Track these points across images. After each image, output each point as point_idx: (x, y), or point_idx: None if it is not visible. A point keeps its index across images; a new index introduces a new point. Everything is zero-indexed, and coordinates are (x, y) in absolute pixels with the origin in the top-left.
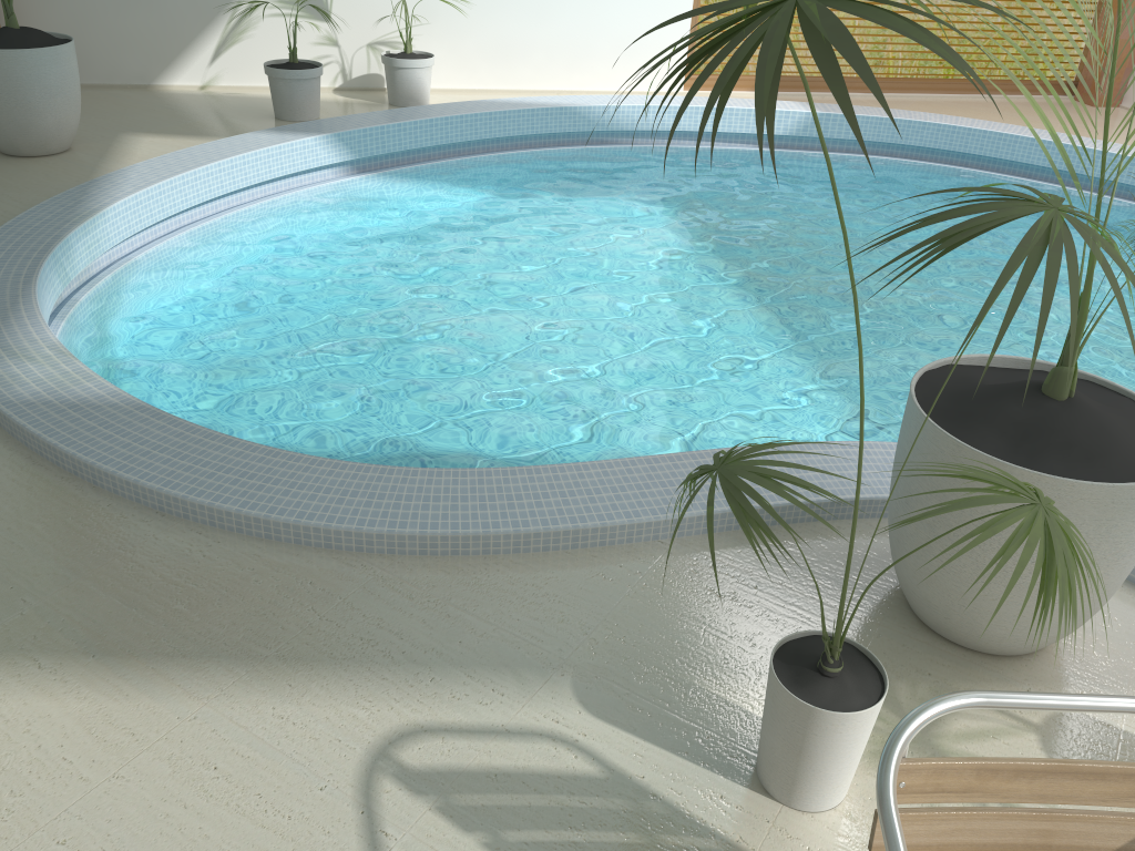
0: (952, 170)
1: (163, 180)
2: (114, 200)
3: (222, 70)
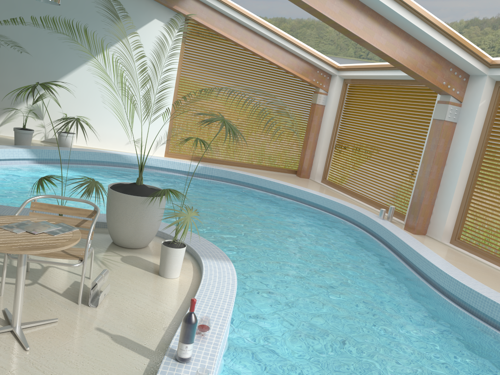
0: (243, 187)
1: None
2: None
3: (2, 130)
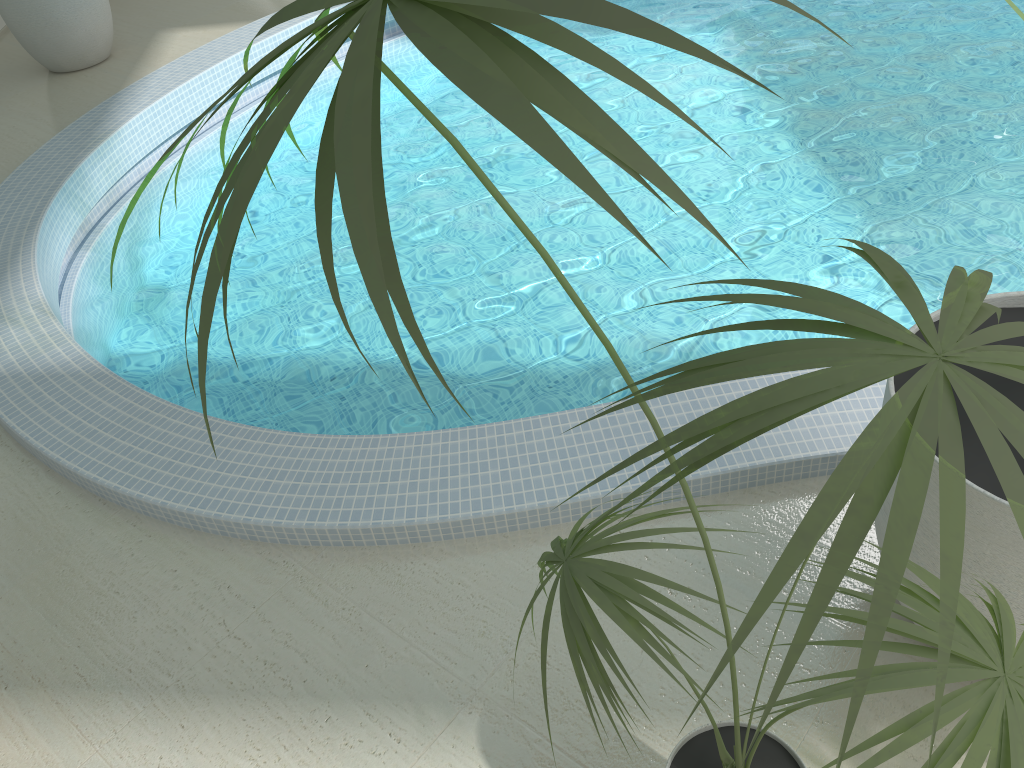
0: None
1: (179, 85)
2: (130, 116)
3: None
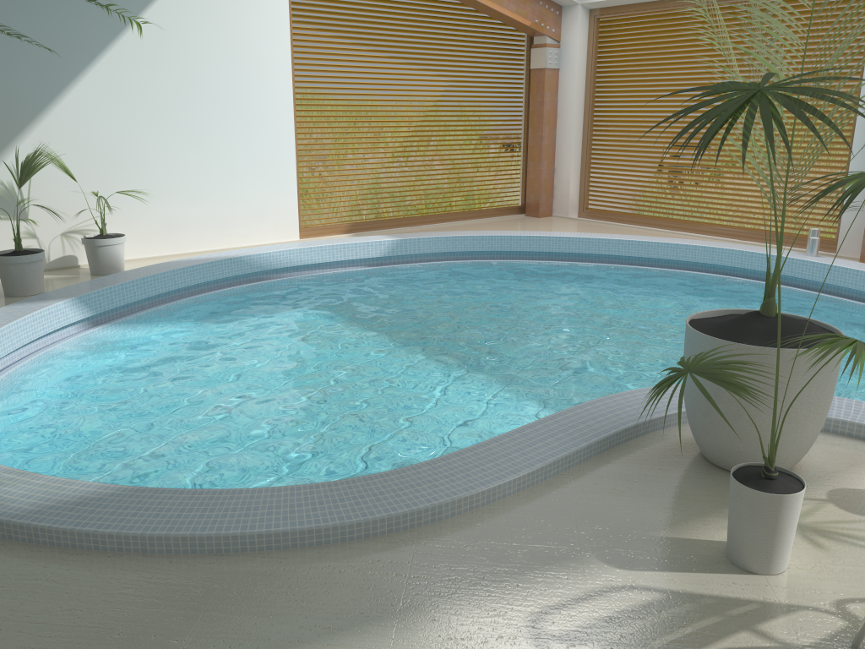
0: (488, 262)
1: None
2: None
3: None
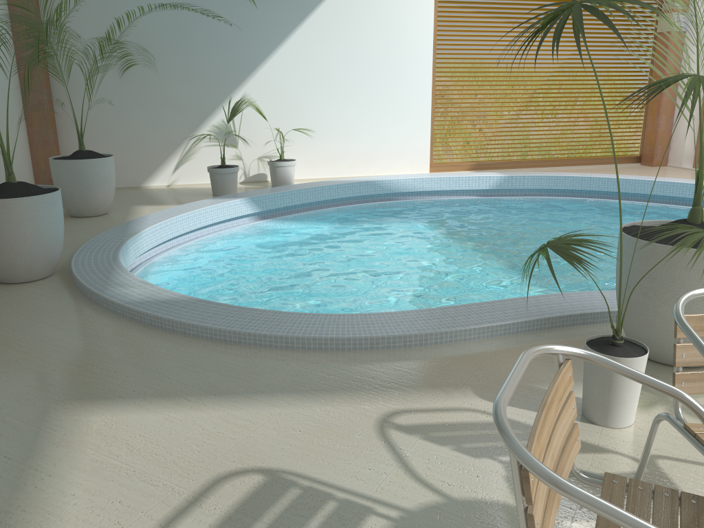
0: (585, 199)
1: (167, 219)
2: (145, 227)
3: (179, 176)
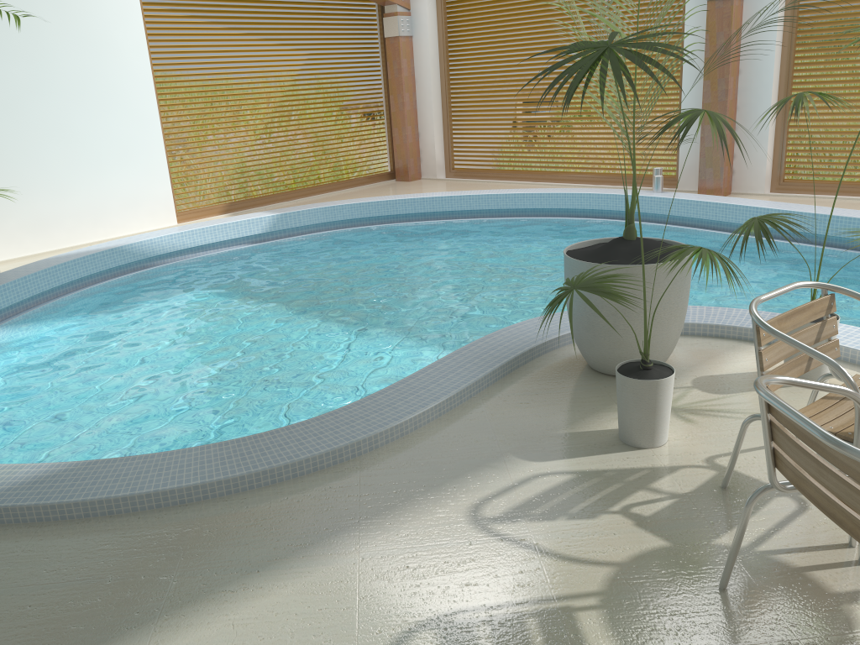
0: (368, 228)
1: None
2: None
3: None
